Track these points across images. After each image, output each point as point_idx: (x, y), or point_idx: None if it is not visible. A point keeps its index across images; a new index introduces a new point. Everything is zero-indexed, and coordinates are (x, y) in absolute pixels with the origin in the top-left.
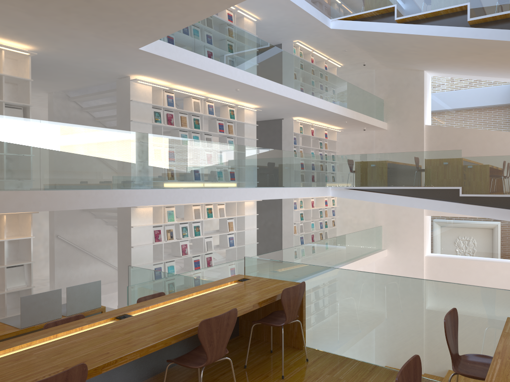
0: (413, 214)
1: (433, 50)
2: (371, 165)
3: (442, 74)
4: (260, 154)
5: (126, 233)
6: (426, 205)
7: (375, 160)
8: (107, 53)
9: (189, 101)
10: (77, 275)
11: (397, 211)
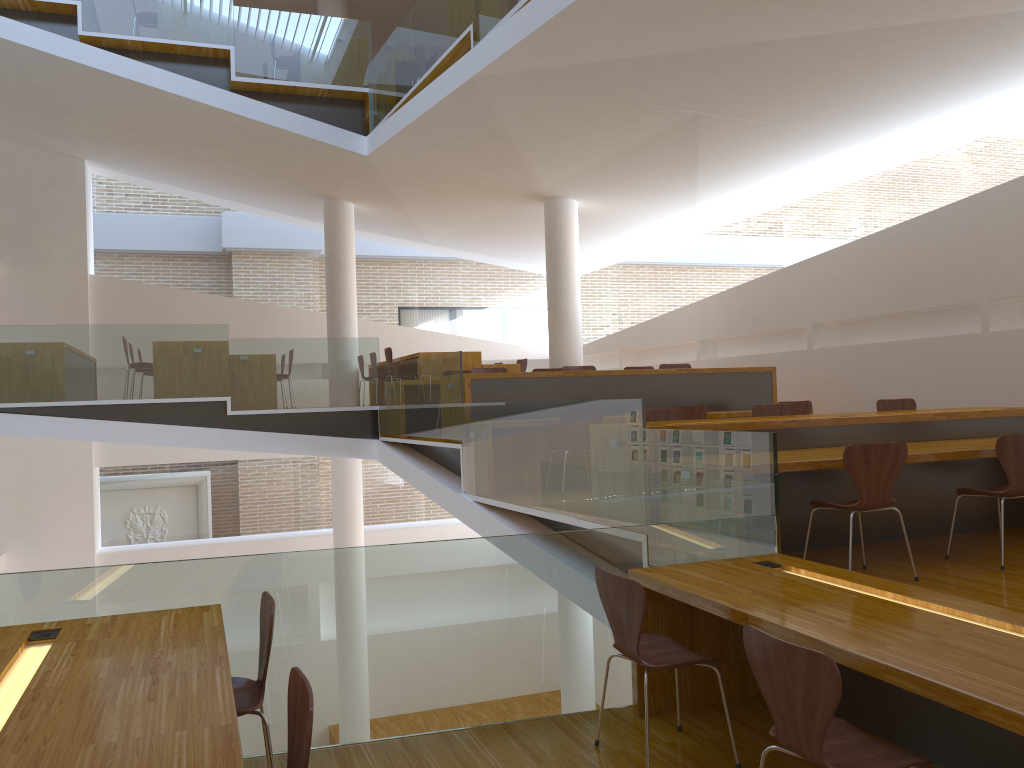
0: (68, 467)
1: (141, 121)
2: (27, 353)
3: (122, 174)
4: None
5: None
6: (161, 437)
7: (37, 340)
8: None
9: None
10: None
11: (30, 463)
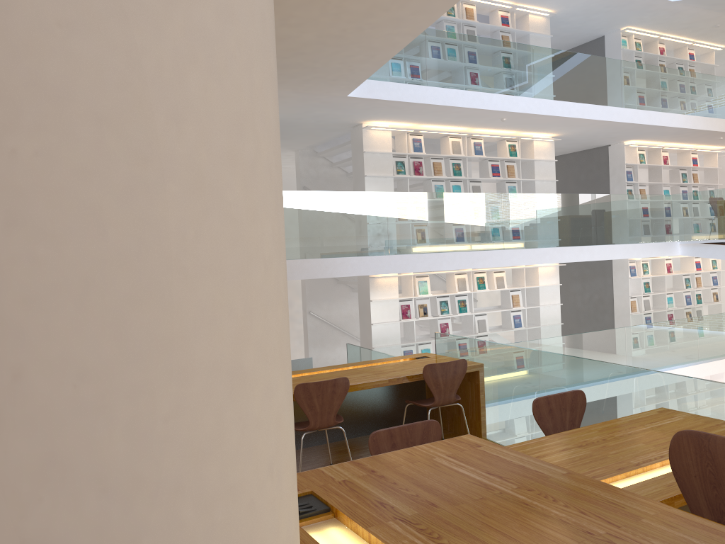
0: None
1: None
2: None
3: None
4: (538, 202)
5: (366, 308)
6: None
7: None
8: (320, 106)
9: (446, 141)
10: (335, 358)
11: None
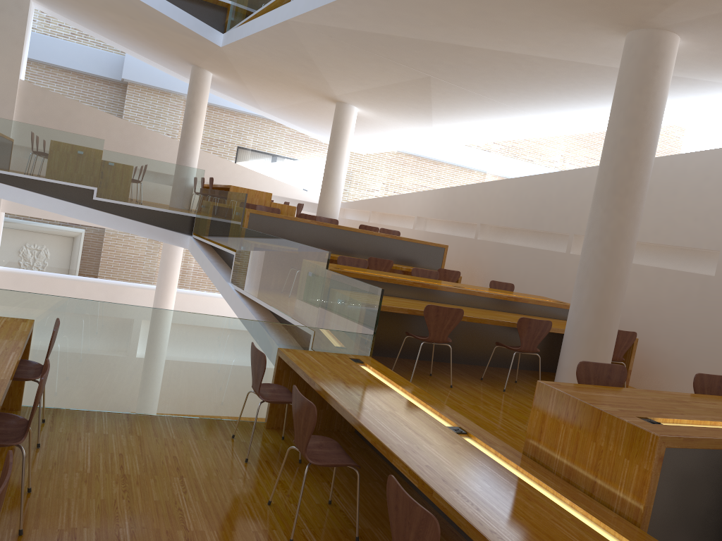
0: None
1: None
2: None
3: (55, 14)
4: None
5: None
6: (45, 205)
7: None
8: None
9: None
10: None
11: None
